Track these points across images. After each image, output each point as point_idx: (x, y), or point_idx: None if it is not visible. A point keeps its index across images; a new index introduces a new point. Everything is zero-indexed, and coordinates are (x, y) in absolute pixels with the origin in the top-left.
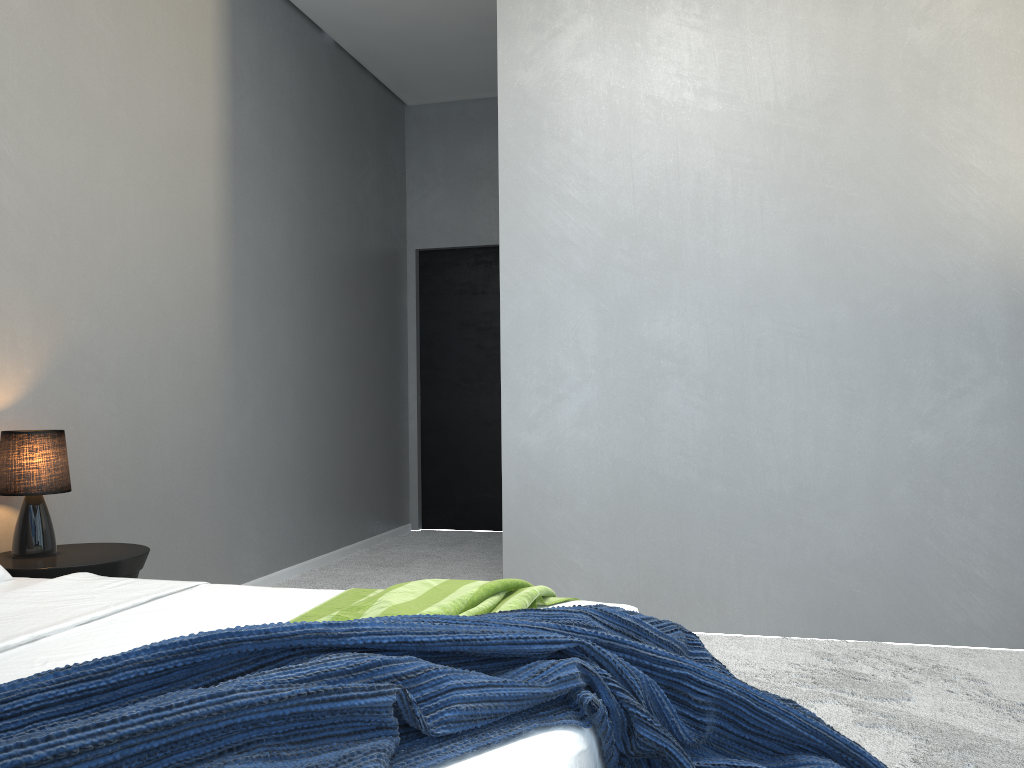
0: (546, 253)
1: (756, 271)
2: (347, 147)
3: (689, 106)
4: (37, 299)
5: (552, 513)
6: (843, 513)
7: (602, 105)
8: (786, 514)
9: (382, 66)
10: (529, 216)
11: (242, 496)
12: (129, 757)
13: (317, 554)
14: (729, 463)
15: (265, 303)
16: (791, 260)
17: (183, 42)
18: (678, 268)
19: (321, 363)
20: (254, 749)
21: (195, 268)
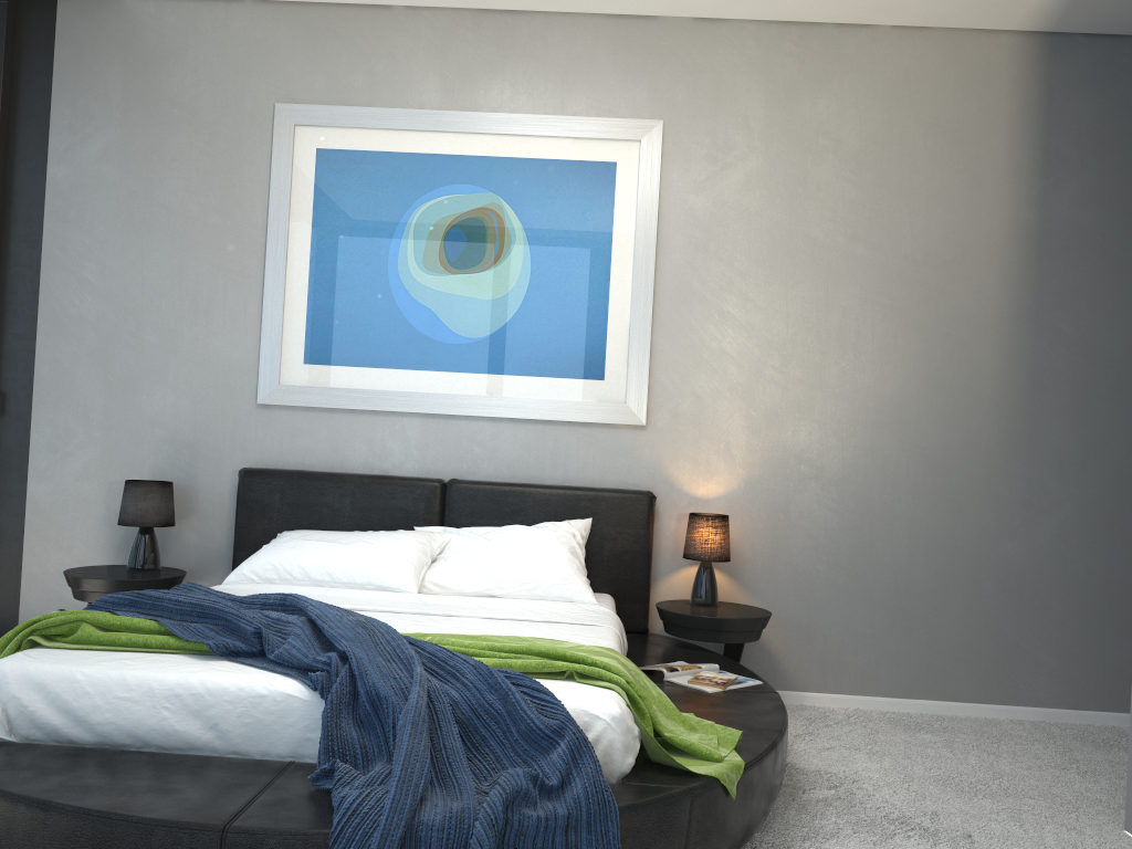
0: None
1: None
2: None
3: None
4: (752, 416)
5: None
6: None
7: None
8: None
9: None
10: None
11: (1028, 612)
12: (195, 611)
13: None
14: None
15: (1092, 401)
16: None
17: (955, 158)
18: None
19: None
20: (220, 627)
21: (959, 374)
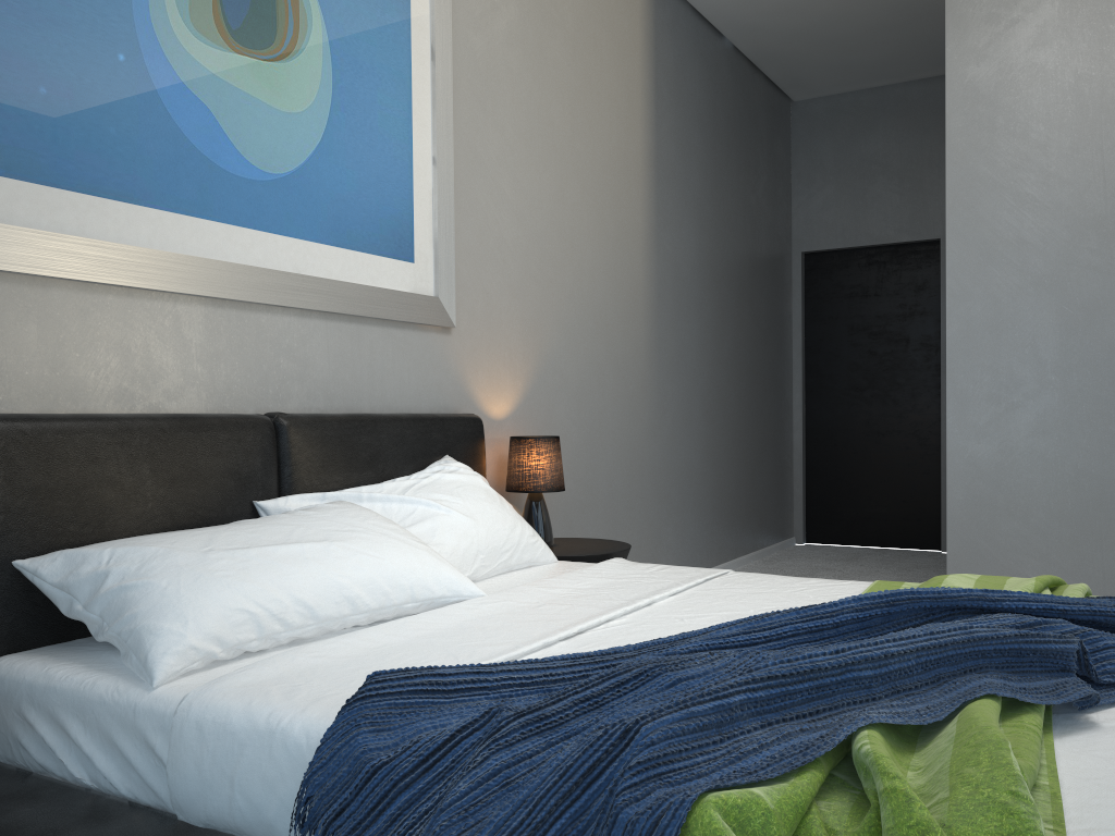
0: (999, 255)
1: None
2: (743, 152)
3: None
4: (525, 320)
5: (1003, 525)
6: None
7: (1067, 95)
8: None
9: (776, 65)
10: (980, 218)
11: (662, 502)
12: (916, 665)
13: (719, 562)
14: None
15: (679, 315)
16: None
17: (620, 69)
18: None
19: (722, 372)
20: (986, 672)
21: (628, 284)
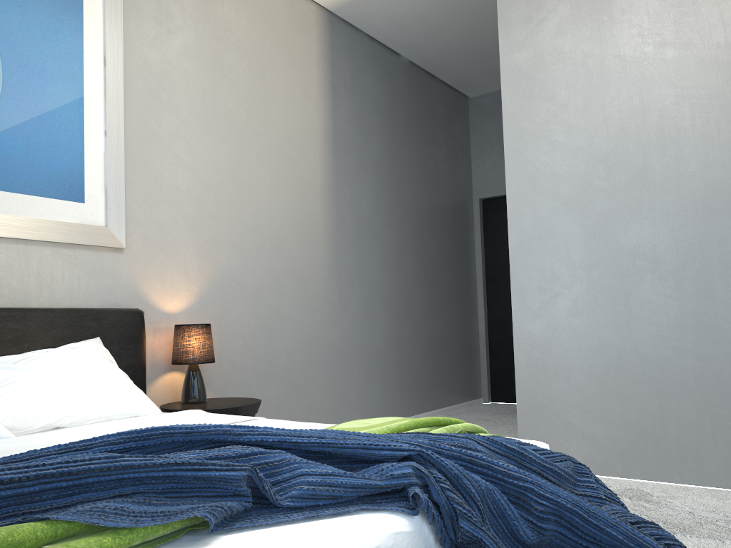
0: (540, 185)
1: (716, 182)
2: (421, 131)
3: (650, 57)
4: (200, 243)
5: (553, 384)
6: None
7: (579, 68)
8: None
9: (445, 72)
10: (526, 159)
11: (345, 372)
12: (47, 490)
13: (404, 416)
14: (700, 342)
15: (359, 241)
16: None
17: (296, 74)
18: (647, 186)
19: (404, 281)
20: (136, 497)
21: (307, 219)
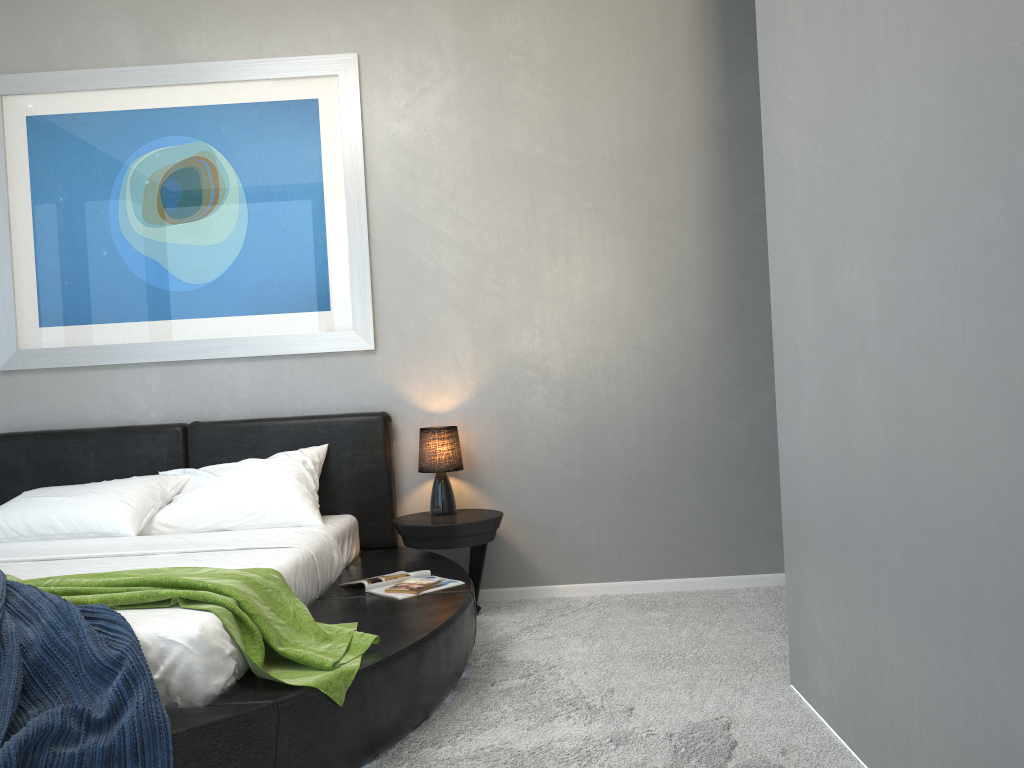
0: (783, 191)
1: (909, 155)
2: None
3: None
4: (476, 329)
5: (804, 553)
6: (1015, 662)
7: None
8: (956, 633)
9: None
10: (774, 145)
11: (756, 485)
12: None
13: None
14: (903, 516)
15: None
16: (938, 117)
17: (640, 60)
18: (853, 178)
19: None
20: None
21: (667, 267)
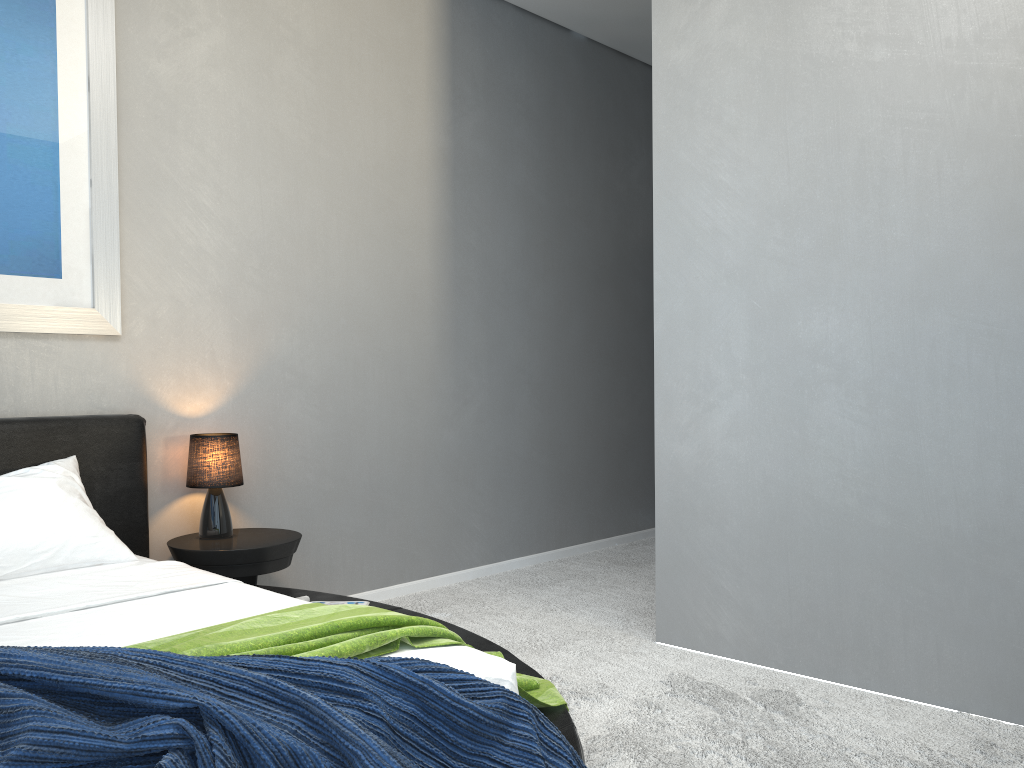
0: (697, 247)
1: (931, 254)
2: (604, 141)
3: (852, 59)
4: (236, 322)
5: (702, 532)
6: None
7: (755, 74)
8: (965, 559)
9: (644, 51)
10: (681, 208)
11: (463, 489)
12: None
13: (559, 546)
14: (895, 490)
15: (492, 306)
16: (976, 237)
17: (392, 75)
18: (837, 256)
19: (566, 360)
20: None
21: (406, 281)
